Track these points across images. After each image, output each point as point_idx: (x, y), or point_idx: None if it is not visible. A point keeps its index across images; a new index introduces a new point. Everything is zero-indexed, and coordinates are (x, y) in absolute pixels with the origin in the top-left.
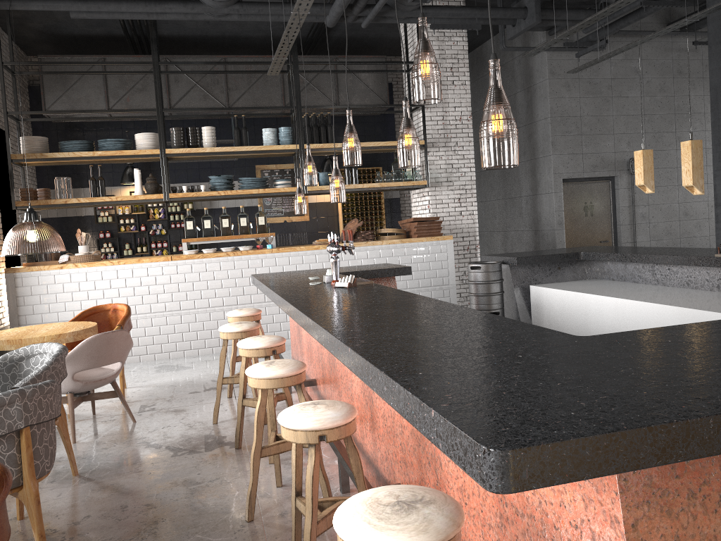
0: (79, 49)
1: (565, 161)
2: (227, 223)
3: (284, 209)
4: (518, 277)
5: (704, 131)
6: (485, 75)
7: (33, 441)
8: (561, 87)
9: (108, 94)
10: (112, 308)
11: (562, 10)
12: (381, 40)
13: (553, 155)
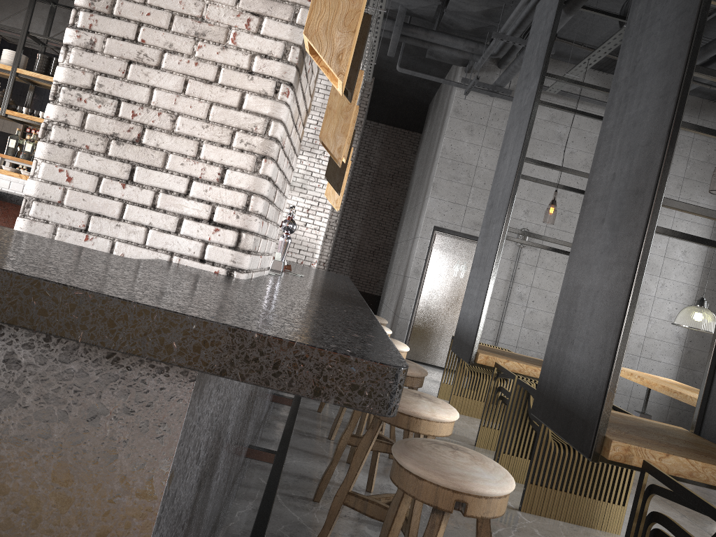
0: None
1: (443, 208)
2: None
3: None
4: None
5: None
6: (436, 112)
7: None
8: (463, 129)
9: None
10: None
11: (438, 33)
12: None
13: (431, 197)
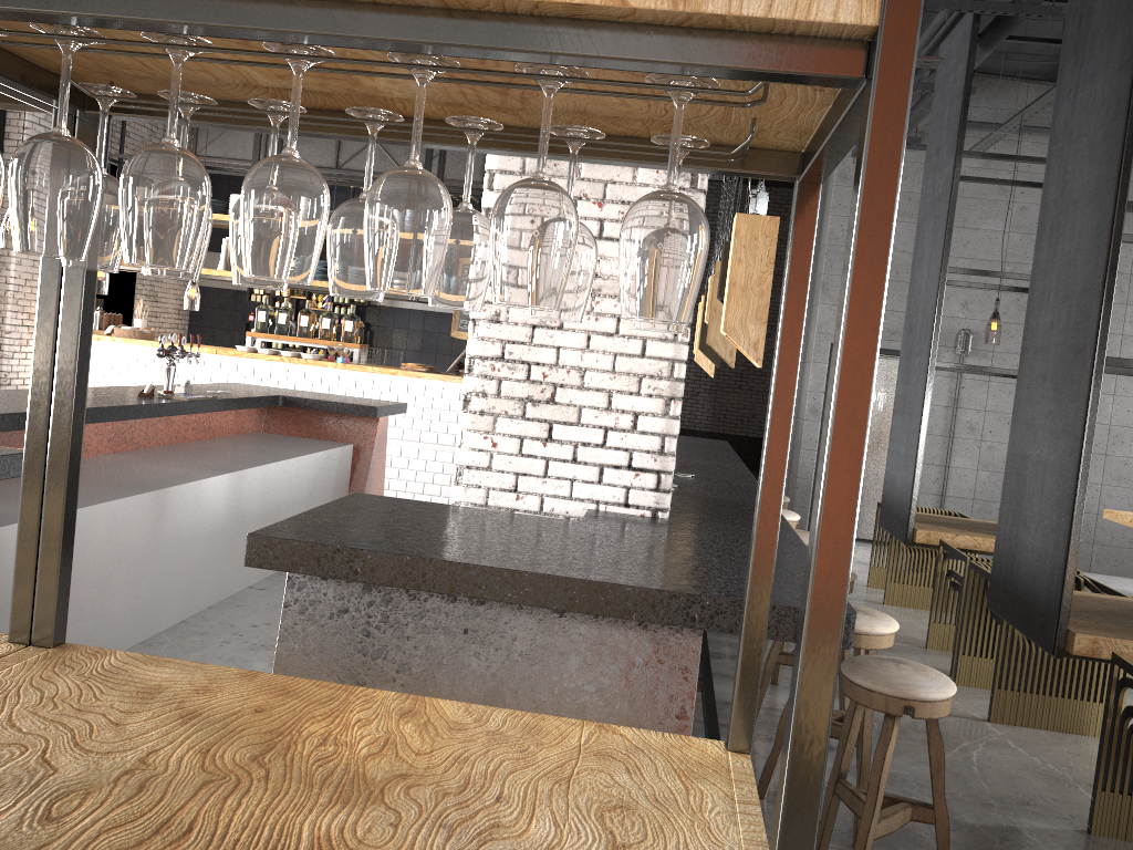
0: None
1: None
2: (306, 322)
3: None
4: None
5: (1124, 305)
6: None
7: None
8: None
9: (268, 142)
10: None
11: None
12: None
13: (822, 304)
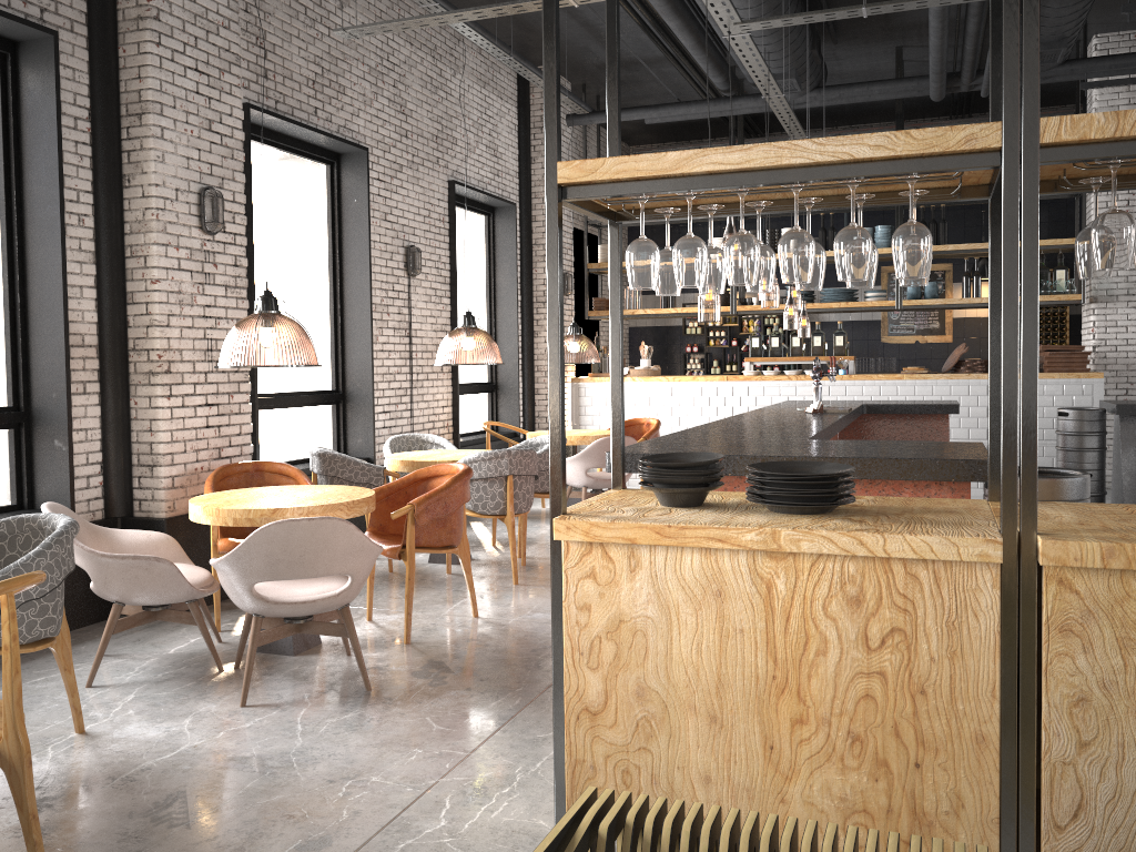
0: (679, 135)
1: None
2: (797, 342)
3: (917, 325)
4: (1131, 432)
5: None
6: None
7: (514, 486)
8: None
9: None
10: (645, 422)
11: None
12: (1074, 85)
13: None
